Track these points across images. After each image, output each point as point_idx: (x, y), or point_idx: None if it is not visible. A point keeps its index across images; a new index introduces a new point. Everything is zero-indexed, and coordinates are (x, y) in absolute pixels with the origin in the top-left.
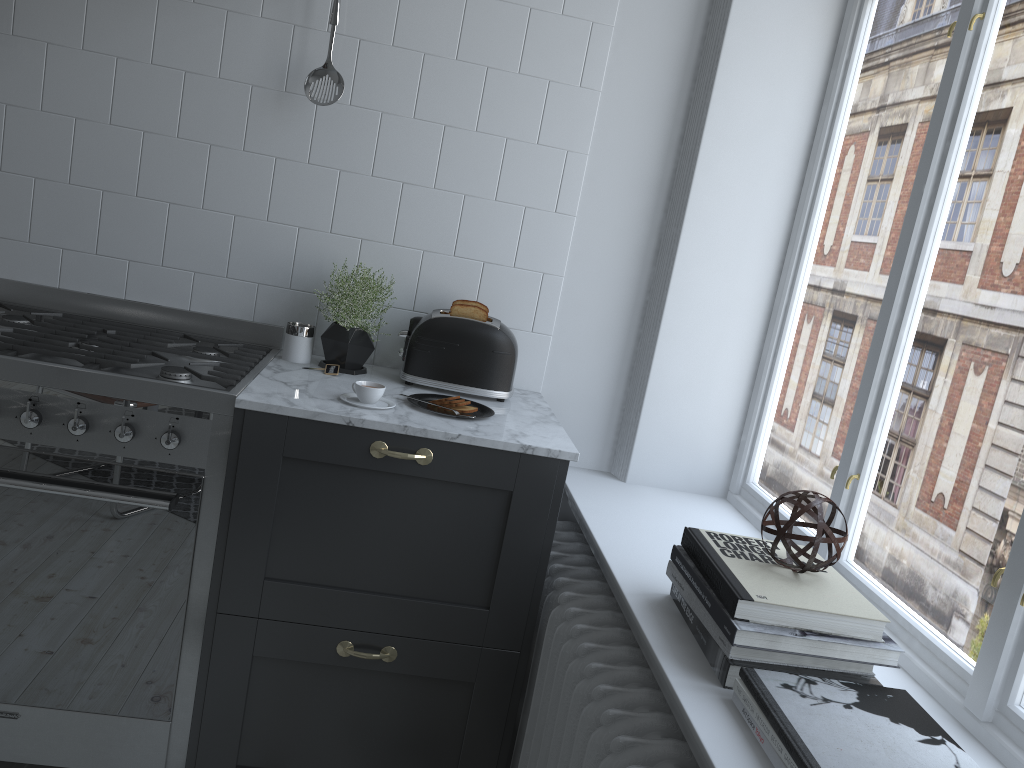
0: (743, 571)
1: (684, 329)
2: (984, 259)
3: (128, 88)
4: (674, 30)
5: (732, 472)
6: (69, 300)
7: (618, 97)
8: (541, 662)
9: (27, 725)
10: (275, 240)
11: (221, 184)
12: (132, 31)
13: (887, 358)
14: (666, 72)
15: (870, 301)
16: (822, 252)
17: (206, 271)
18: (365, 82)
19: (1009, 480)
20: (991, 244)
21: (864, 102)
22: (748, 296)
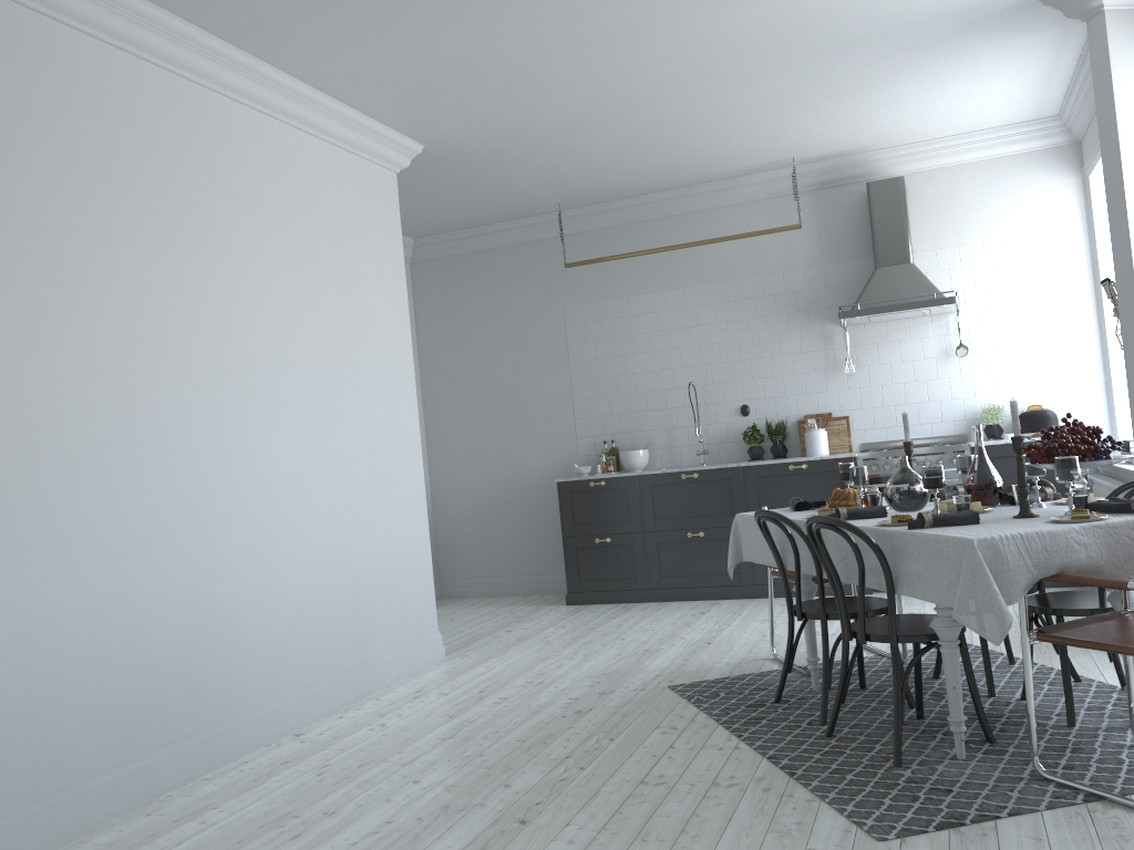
0: None
1: (1123, 392)
2: None
3: (895, 371)
4: (1082, 291)
5: None
6: (891, 443)
7: (1068, 320)
8: None
9: None
10: (955, 405)
11: (932, 392)
12: (892, 354)
13: None
14: (1084, 306)
15: None
16: None
17: (934, 422)
18: (973, 345)
19: None
20: None
21: None
22: None
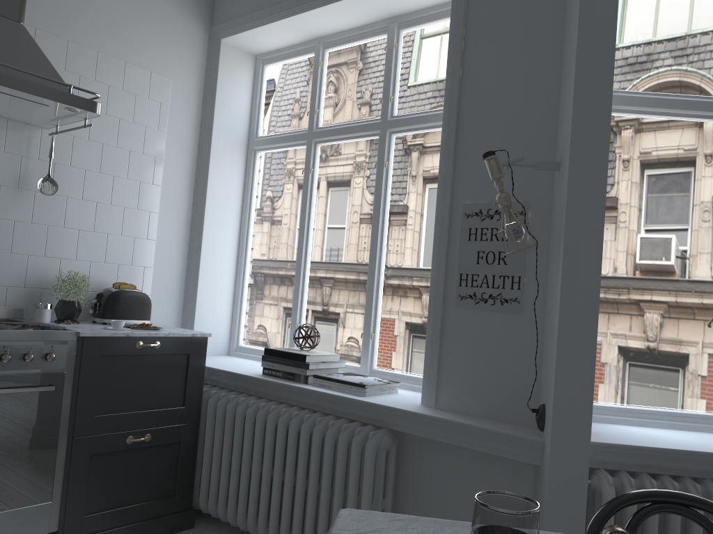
0: (297, 352)
1: (207, 284)
2: (331, 245)
3: None
4: (186, 161)
5: (230, 343)
6: None
7: (168, 188)
8: (207, 423)
9: None
10: (16, 263)
11: None
12: None
13: (302, 281)
14: (185, 177)
15: (287, 263)
16: (257, 247)
17: None
18: (58, 183)
19: (356, 308)
20: (333, 240)
21: (264, 191)
22: (228, 268)
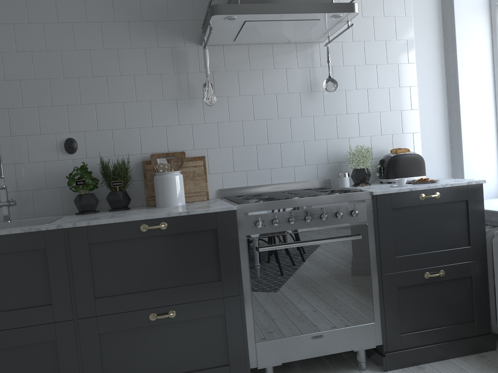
0: None
1: (470, 138)
2: None
3: (257, 105)
4: (433, 35)
5: None
6: (253, 189)
7: (421, 63)
8: (494, 260)
9: (326, 338)
10: (319, 146)
11: (296, 131)
12: (255, 84)
13: None
14: (435, 50)
15: None
16: None
17: (297, 165)
18: (337, 81)
19: None
20: None
21: None
22: (487, 120)
